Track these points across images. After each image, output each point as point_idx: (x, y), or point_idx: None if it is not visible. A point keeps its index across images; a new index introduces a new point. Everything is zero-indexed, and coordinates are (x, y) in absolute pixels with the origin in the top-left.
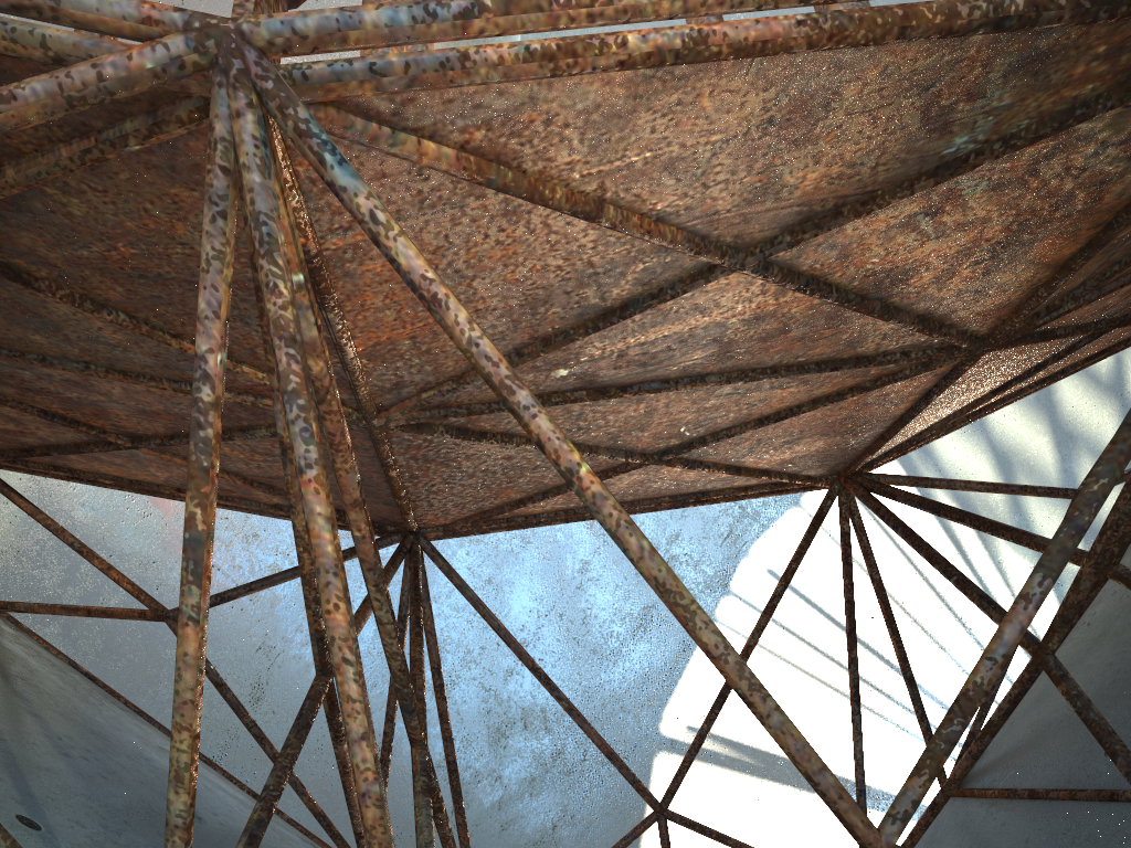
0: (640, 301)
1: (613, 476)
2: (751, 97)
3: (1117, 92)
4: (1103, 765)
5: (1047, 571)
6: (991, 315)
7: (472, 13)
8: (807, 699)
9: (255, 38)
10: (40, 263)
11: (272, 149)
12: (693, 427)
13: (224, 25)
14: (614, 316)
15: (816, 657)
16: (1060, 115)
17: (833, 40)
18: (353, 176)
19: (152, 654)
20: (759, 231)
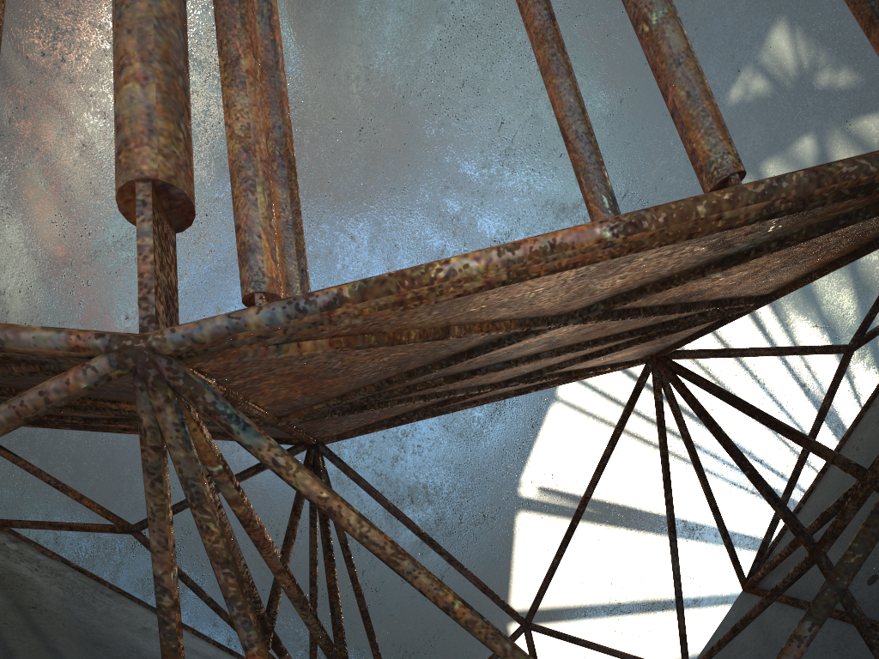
0: (483, 348)
1: (469, 398)
2: (566, 272)
3: (874, 207)
4: (866, 593)
5: (815, 620)
6: (773, 287)
7: (334, 304)
8: (634, 456)
9: (164, 350)
10: (1, 384)
11: (186, 403)
12: (531, 368)
13: (138, 345)
14: (463, 357)
15: (639, 421)
16: (826, 223)
17: (632, 251)
18: (256, 435)
19: (114, 473)
20: (577, 306)
